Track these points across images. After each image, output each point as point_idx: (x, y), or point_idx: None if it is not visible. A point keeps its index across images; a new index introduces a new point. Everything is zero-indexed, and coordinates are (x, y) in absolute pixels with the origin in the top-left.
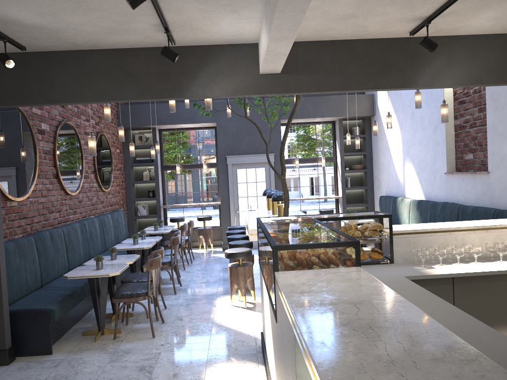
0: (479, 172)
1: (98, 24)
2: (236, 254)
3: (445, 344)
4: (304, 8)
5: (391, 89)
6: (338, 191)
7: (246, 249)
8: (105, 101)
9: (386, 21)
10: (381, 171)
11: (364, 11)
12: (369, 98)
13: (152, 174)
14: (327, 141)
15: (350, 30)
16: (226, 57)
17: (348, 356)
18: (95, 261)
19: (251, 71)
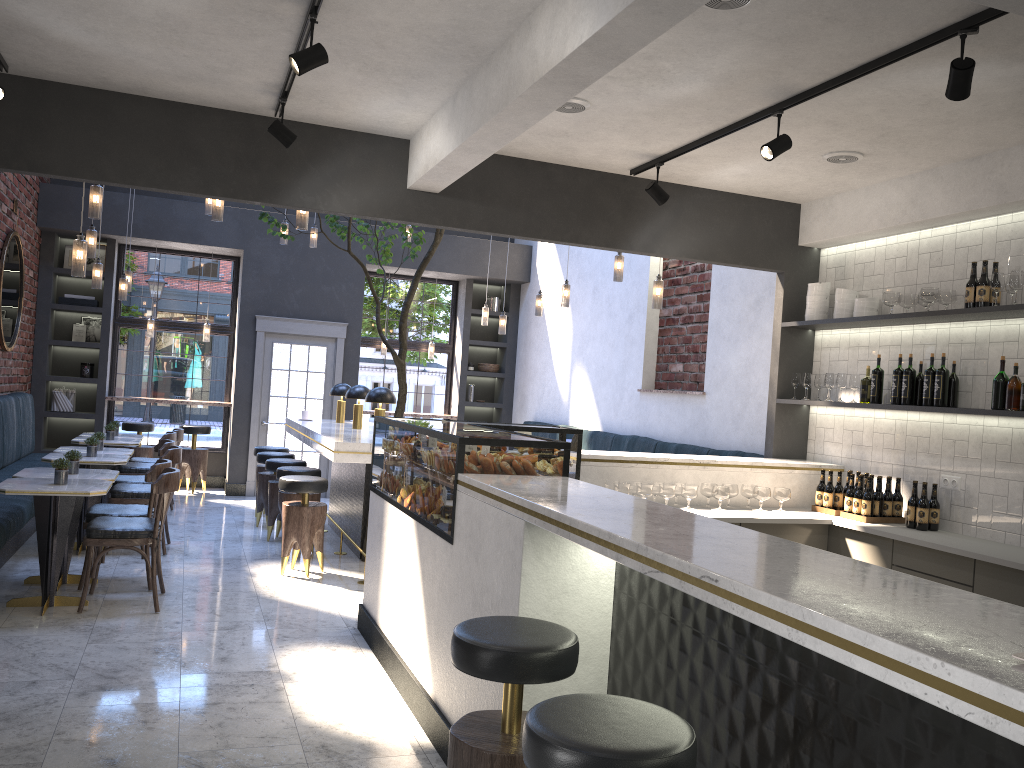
0: (691, 392)
1: (176, 64)
2: (303, 483)
3: (699, 519)
4: (529, 123)
5: (595, 247)
6: (451, 406)
7: (318, 478)
8: (139, 186)
9: (606, 150)
10: (531, 380)
11: (582, 132)
12: (523, 251)
13: (92, 331)
14: (440, 315)
15: (552, 150)
16: (356, 151)
17: (612, 520)
18: (36, 473)
19: (394, 183)
